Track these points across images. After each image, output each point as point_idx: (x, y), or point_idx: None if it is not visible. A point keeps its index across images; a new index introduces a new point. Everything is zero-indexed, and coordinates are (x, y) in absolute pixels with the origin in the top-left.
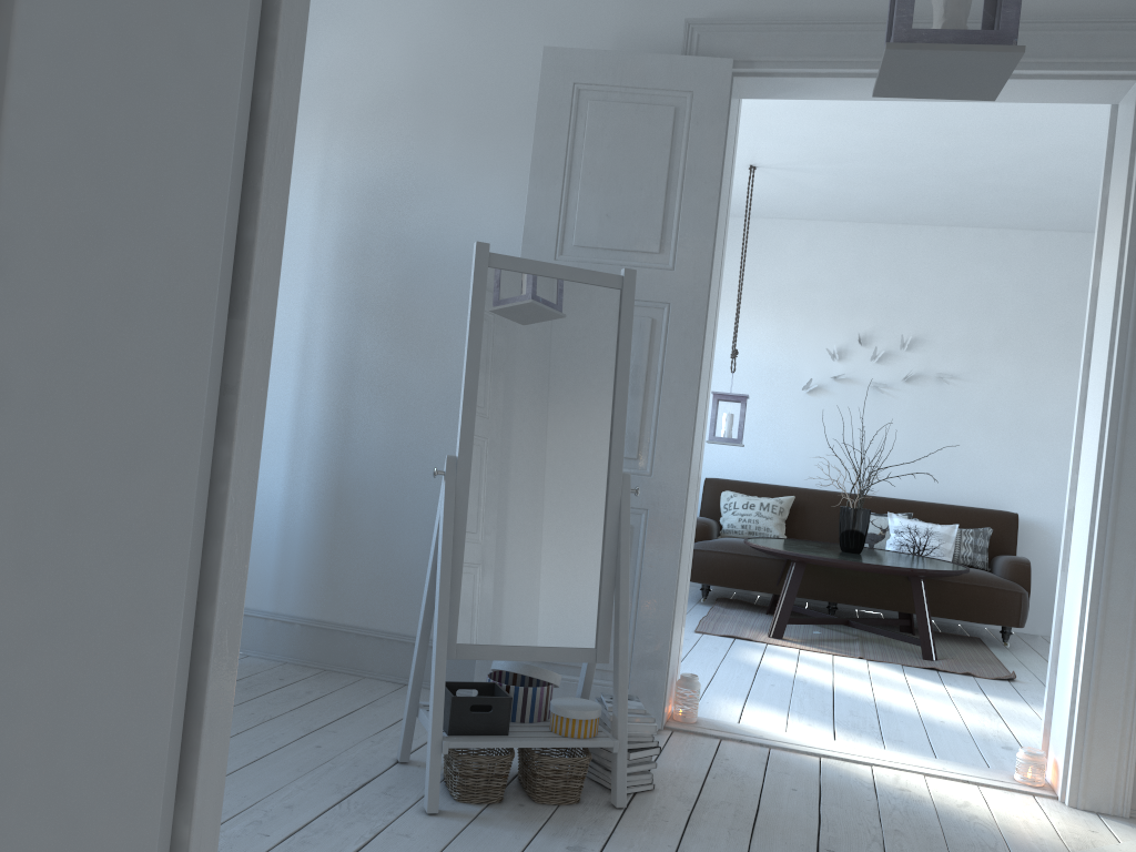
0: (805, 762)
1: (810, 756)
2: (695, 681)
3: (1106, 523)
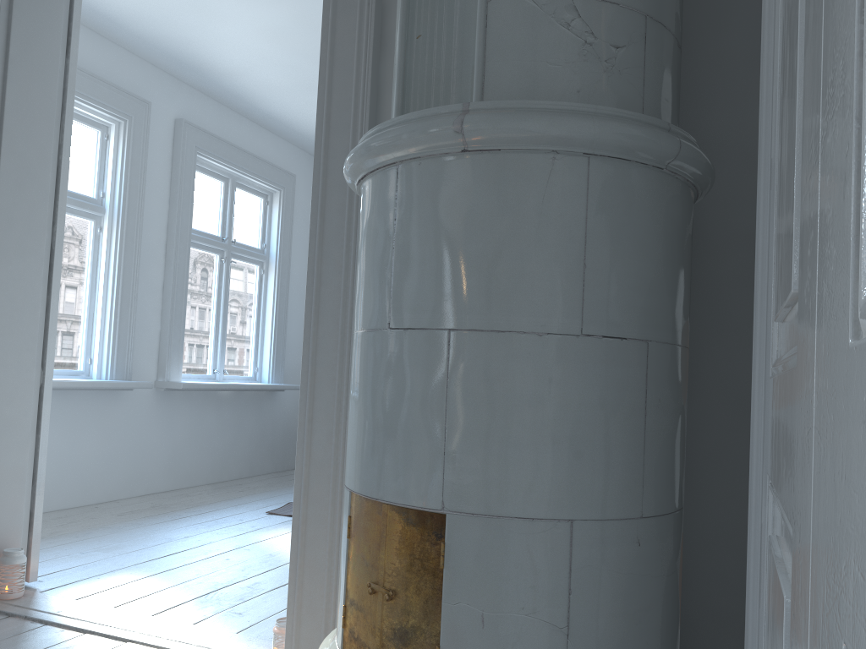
0: (51, 640)
1: (77, 632)
2: (12, 556)
3: (309, 357)
